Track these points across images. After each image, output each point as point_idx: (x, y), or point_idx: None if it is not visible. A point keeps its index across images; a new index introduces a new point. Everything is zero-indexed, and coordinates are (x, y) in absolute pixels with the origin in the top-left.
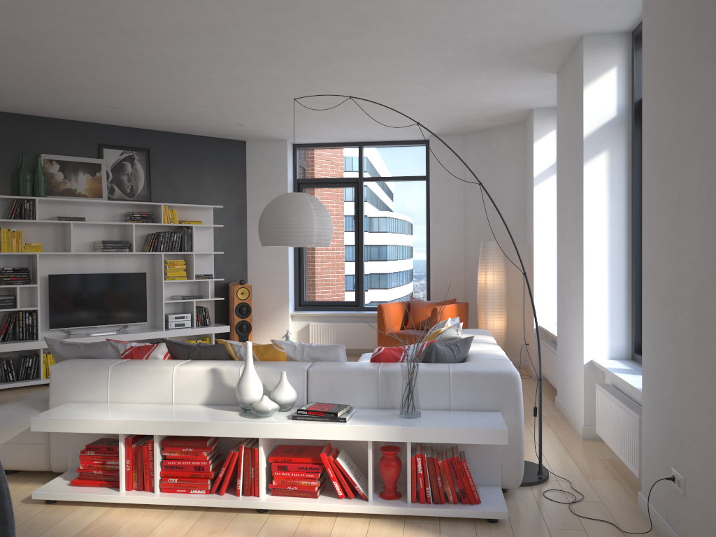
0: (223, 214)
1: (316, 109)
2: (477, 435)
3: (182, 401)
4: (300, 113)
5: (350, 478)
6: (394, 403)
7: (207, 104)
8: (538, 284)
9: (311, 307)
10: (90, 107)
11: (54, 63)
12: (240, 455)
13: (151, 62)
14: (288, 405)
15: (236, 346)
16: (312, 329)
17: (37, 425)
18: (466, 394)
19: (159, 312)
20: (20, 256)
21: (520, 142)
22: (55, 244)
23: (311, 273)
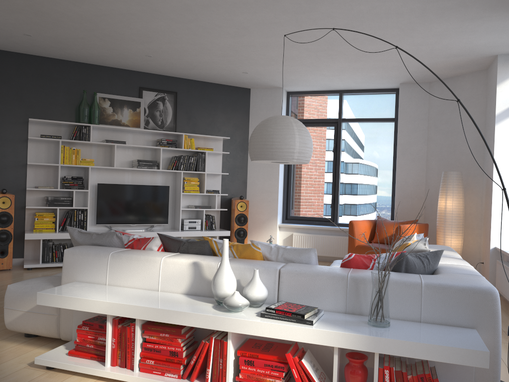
0: (230, 144)
1: (305, 57)
2: (453, 355)
3: (166, 289)
4: (292, 61)
5: (314, 381)
6: (362, 310)
7: (218, 52)
8: (495, 210)
9: (295, 221)
10: (132, 56)
11: (98, 12)
12: (210, 346)
13: (170, 9)
14: (258, 302)
15: (219, 244)
16: (294, 238)
17: (41, 299)
18: (438, 307)
19: (177, 217)
20: (78, 169)
21: (482, 87)
22: (104, 161)
23: (296, 194)
